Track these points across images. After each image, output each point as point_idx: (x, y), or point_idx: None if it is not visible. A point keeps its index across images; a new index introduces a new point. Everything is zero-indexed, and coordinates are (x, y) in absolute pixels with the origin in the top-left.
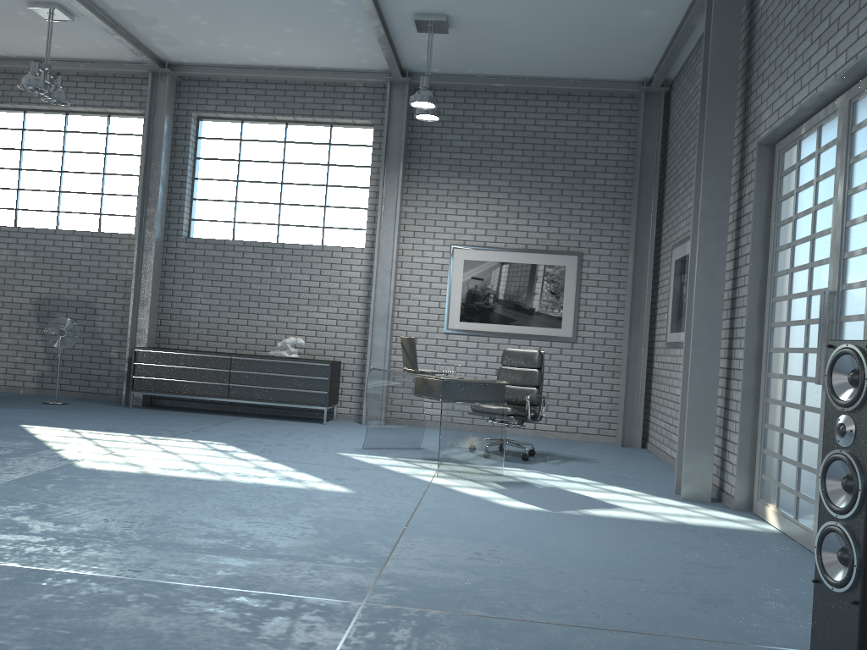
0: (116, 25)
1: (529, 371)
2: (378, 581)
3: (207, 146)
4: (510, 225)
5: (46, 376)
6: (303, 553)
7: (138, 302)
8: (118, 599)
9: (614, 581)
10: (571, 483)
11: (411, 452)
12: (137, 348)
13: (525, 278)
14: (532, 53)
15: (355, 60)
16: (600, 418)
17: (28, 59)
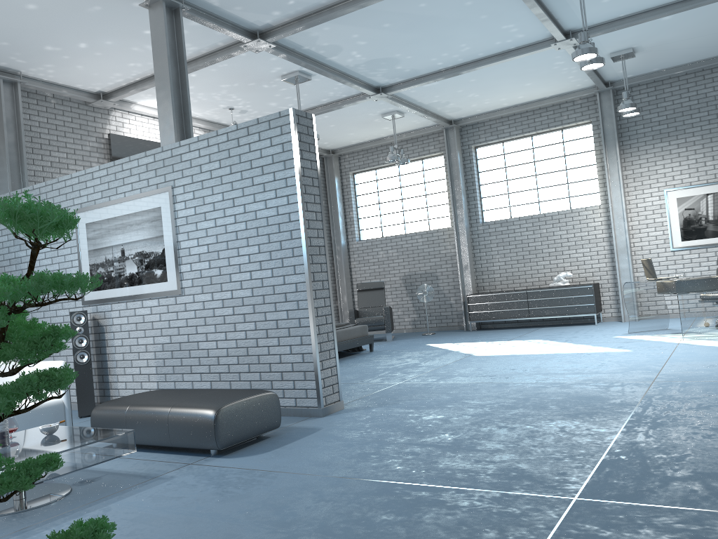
0: (426, 111)
1: None
2: (658, 376)
3: (484, 163)
4: (708, 166)
5: (416, 320)
6: (615, 371)
7: (462, 267)
8: (543, 386)
9: None
10: None
11: (662, 331)
12: (468, 295)
13: None
14: (701, 47)
15: (571, 86)
16: None
17: (374, 140)
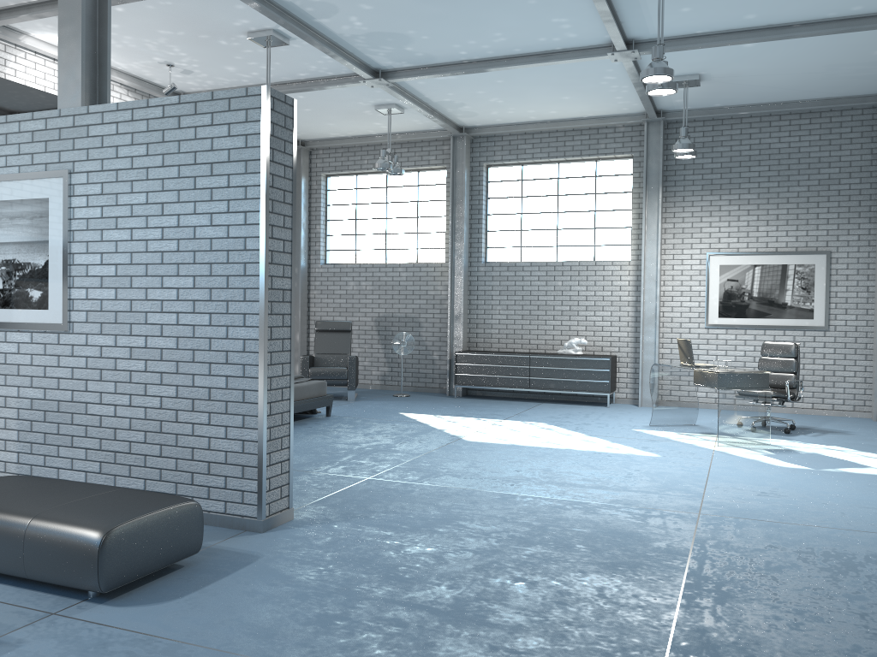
0: (433, 111)
1: (786, 360)
2: (703, 504)
3: (495, 188)
4: (761, 232)
5: (386, 375)
6: (648, 489)
7: (453, 316)
8: (562, 507)
9: (863, 509)
10: (829, 450)
11: (689, 428)
12: (457, 352)
13: (776, 277)
14: (775, 88)
15: (616, 109)
16: (855, 396)
17: (360, 137)
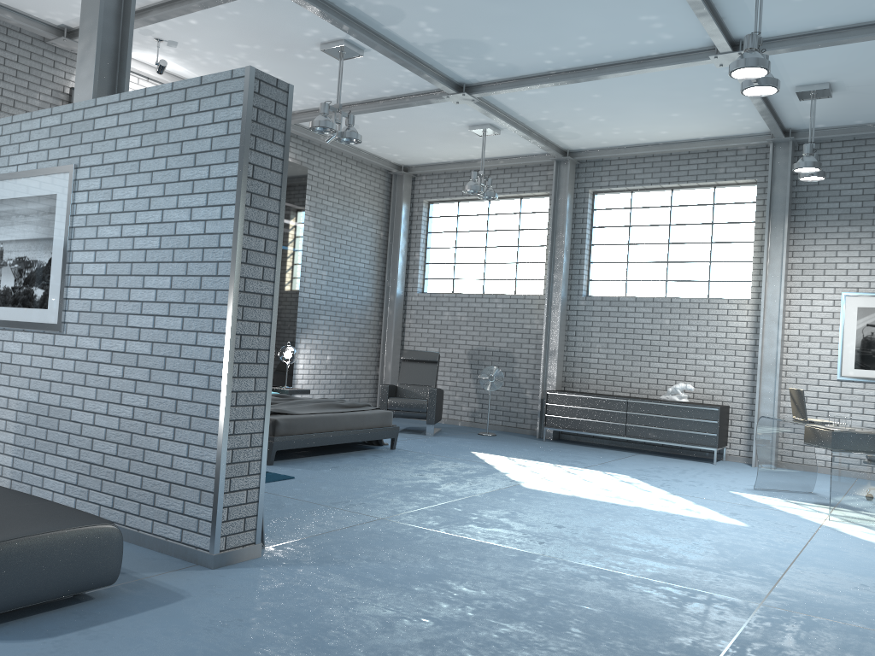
0: (531, 132)
1: None
2: (772, 592)
3: (601, 216)
4: None
5: (476, 412)
6: (709, 565)
7: (547, 352)
8: (585, 576)
9: None
10: None
11: (803, 496)
12: (548, 391)
13: None
14: None
15: (736, 128)
16: None
17: (462, 162)
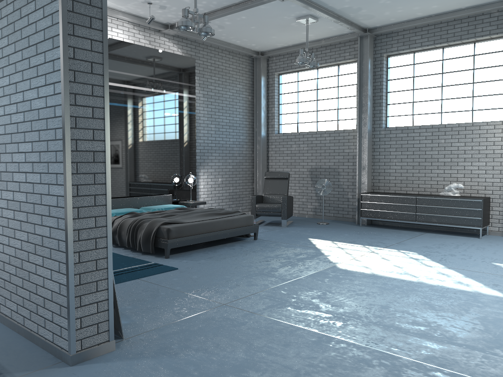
0: (339, 17)
1: None
2: None
3: (393, 72)
4: None
5: (317, 208)
6: (475, 344)
7: (360, 167)
8: (368, 362)
9: None
10: None
11: None
12: (362, 193)
13: None
14: None
15: None
16: None
17: (297, 45)
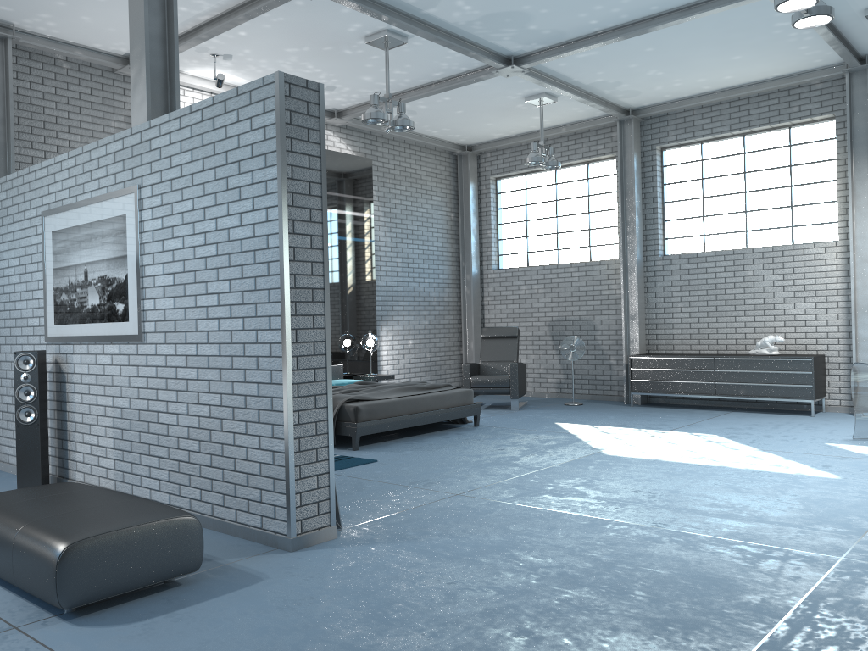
0: (588, 95)
1: None
2: (857, 545)
3: (672, 172)
4: None
5: (562, 382)
6: (790, 521)
7: (628, 317)
8: (656, 539)
9: None
10: None
11: None
12: (631, 356)
13: None
14: None
15: (806, 62)
16: None
17: (524, 134)
